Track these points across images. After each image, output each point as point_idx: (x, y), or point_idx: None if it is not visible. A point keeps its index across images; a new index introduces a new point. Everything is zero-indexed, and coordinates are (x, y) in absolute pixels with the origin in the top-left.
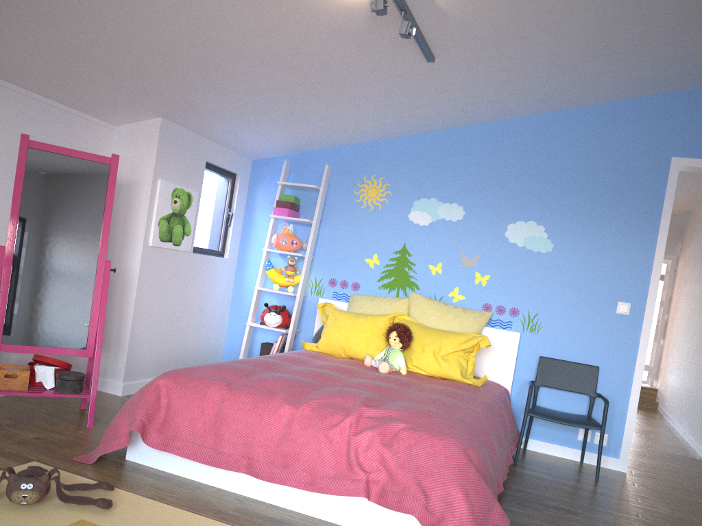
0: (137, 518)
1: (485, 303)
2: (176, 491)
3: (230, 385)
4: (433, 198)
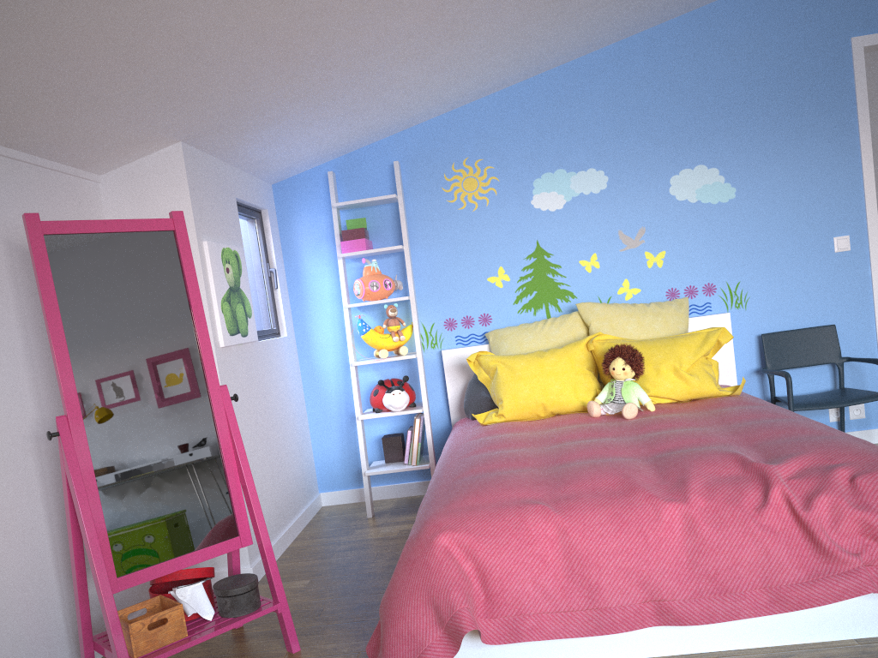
0: None
1: (669, 289)
2: None
3: (550, 505)
4: (559, 170)
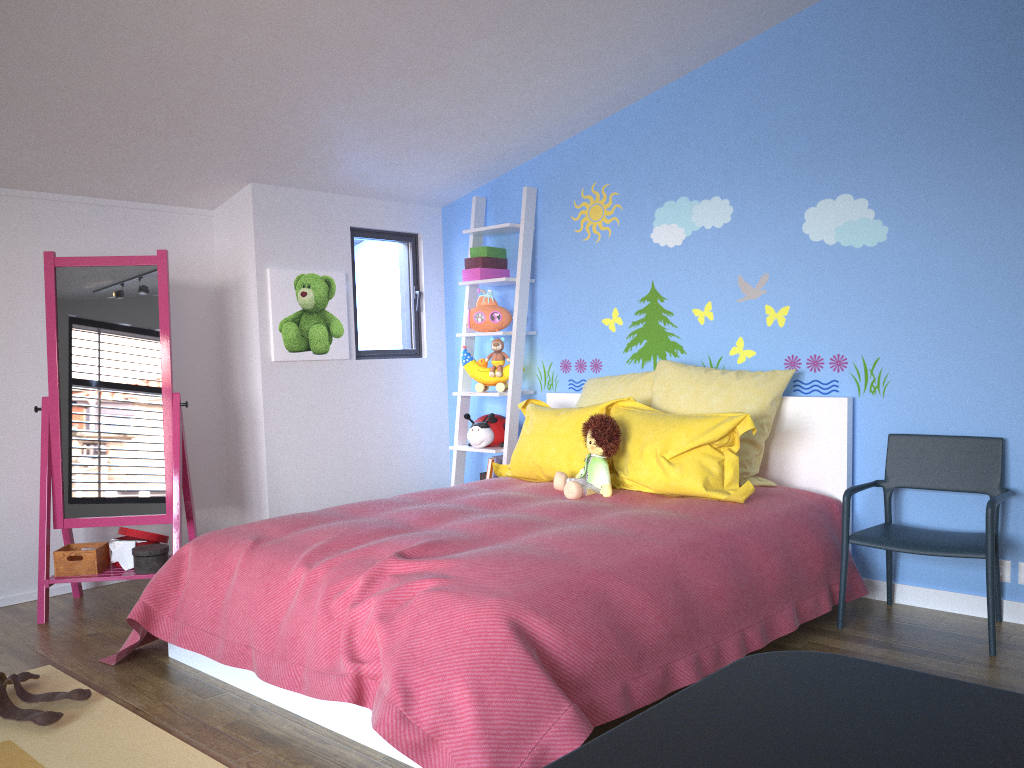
0: (79, 737)
1: (789, 356)
2: (181, 698)
3: (259, 544)
4: (682, 198)
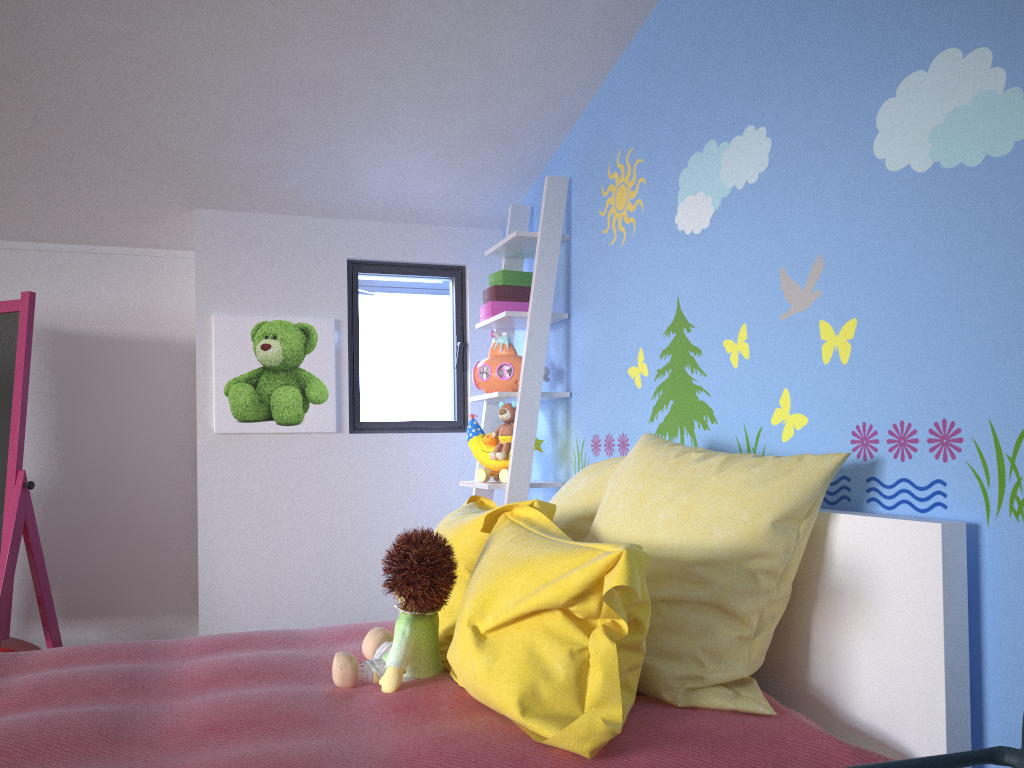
0: None
1: (858, 426)
2: None
3: None
4: (708, 143)
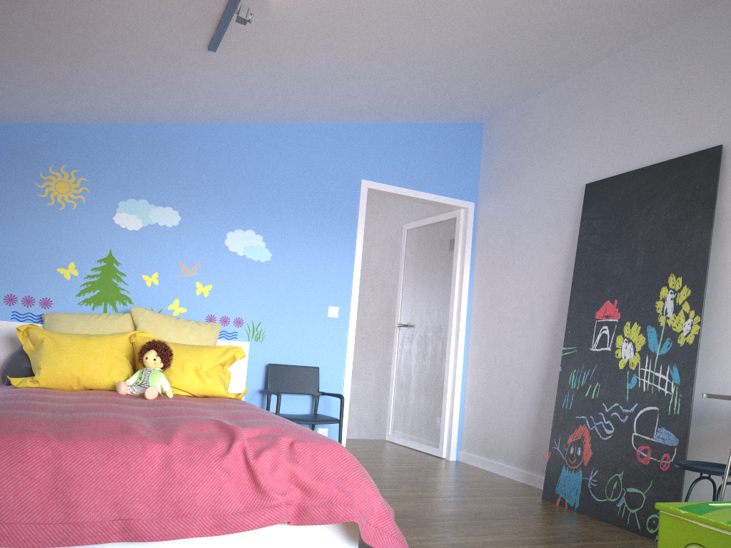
0: None
1: (209, 315)
2: None
3: (52, 434)
4: (143, 200)
